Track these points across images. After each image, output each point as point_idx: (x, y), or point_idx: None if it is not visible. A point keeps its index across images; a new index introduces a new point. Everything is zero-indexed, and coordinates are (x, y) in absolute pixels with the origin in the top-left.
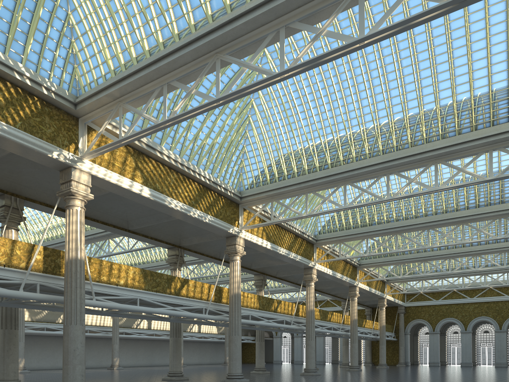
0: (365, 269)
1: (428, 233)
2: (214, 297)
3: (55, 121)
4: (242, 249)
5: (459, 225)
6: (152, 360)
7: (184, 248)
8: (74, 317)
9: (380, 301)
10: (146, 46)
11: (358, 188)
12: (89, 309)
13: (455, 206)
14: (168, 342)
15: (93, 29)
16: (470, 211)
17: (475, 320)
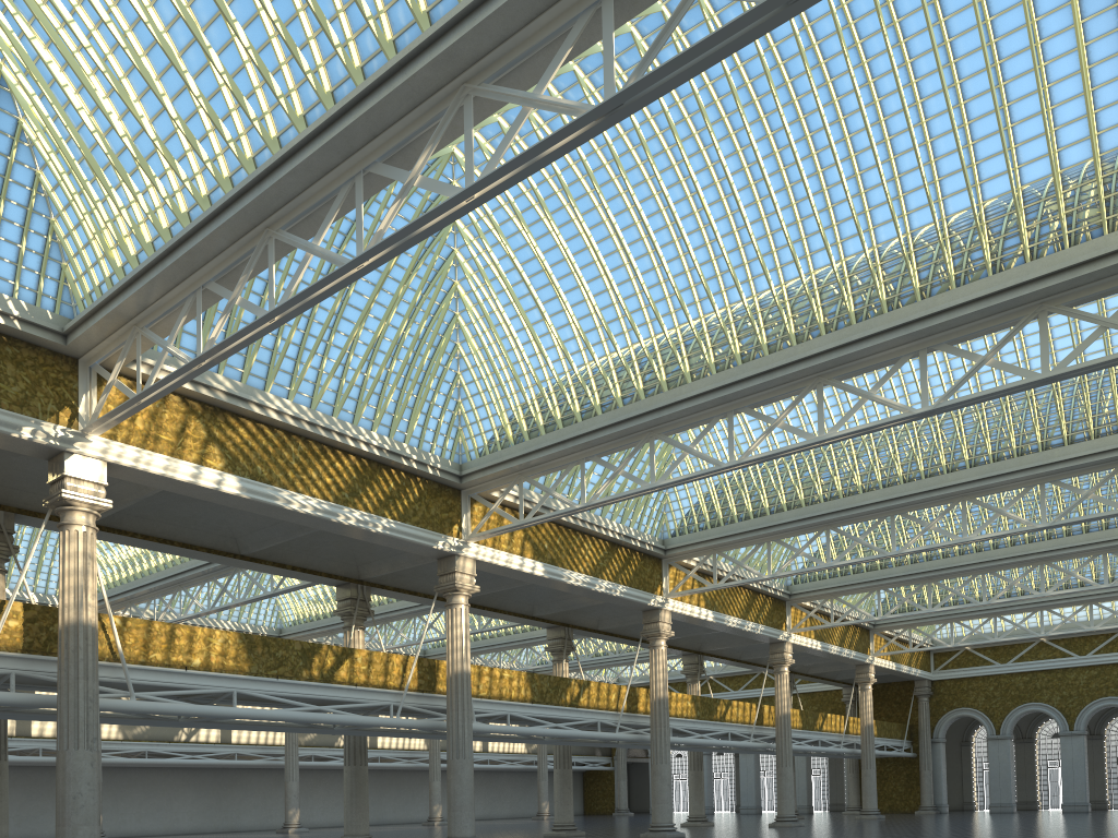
0: (807, 605)
1: (892, 522)
2: (417, 682)
3: (29, 370)
4: (472, 582)
5: (955, 503)
6: (381, 812)
7: (371, 584)
8: (75, 734)
9: (859, 671)
10: (164, 221)
11: (676, 444)
12: (149, 715)
13: (945, 461)
14: (416, 775)
15: (76, 198)
16: (977, 471)
17: (1092, 705)
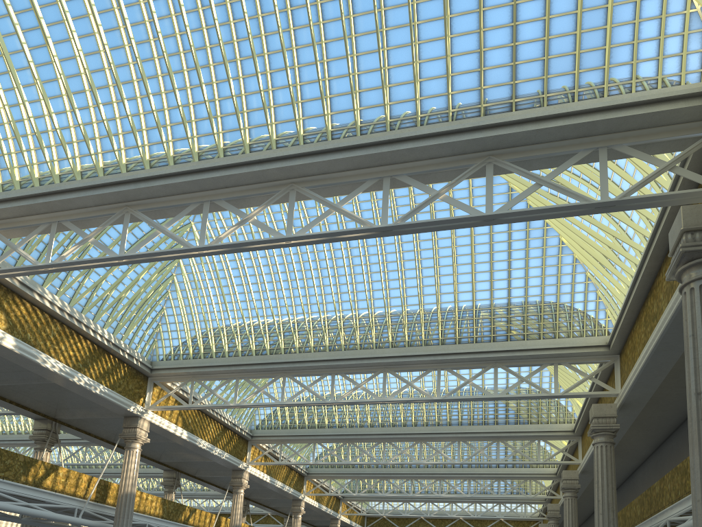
0: (315, 480)
1: (384, 446)
2: (95, 495)
3: None
4: (146, 435)
5: (417, 442)
6: None
7: (61, 423)
8: None
9: (332, 522)
10: (37, 173)
11: (299, 383)
12: None
13: (414, 420)
14: None
15: None
16: (429, 428)
17: None
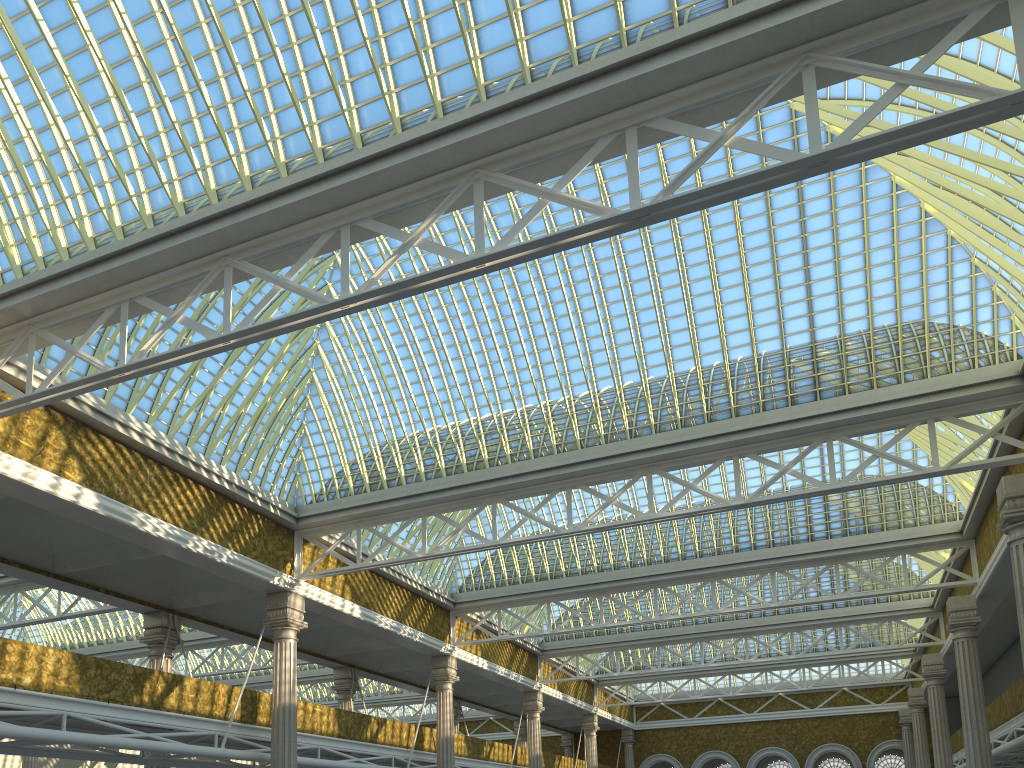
0: (554, 660)
1: (655, 594)
2: (240, 713)
3: None
4: (301, 618)
5: (706, 582)
6: None
7: (181, 614)
8: None
9: (585, 719)
10: (90, 230)
11: (518, 509)
12: None
13: (698, 548)
14: None
15: None
16: (724, 558)
17: (758, 753)
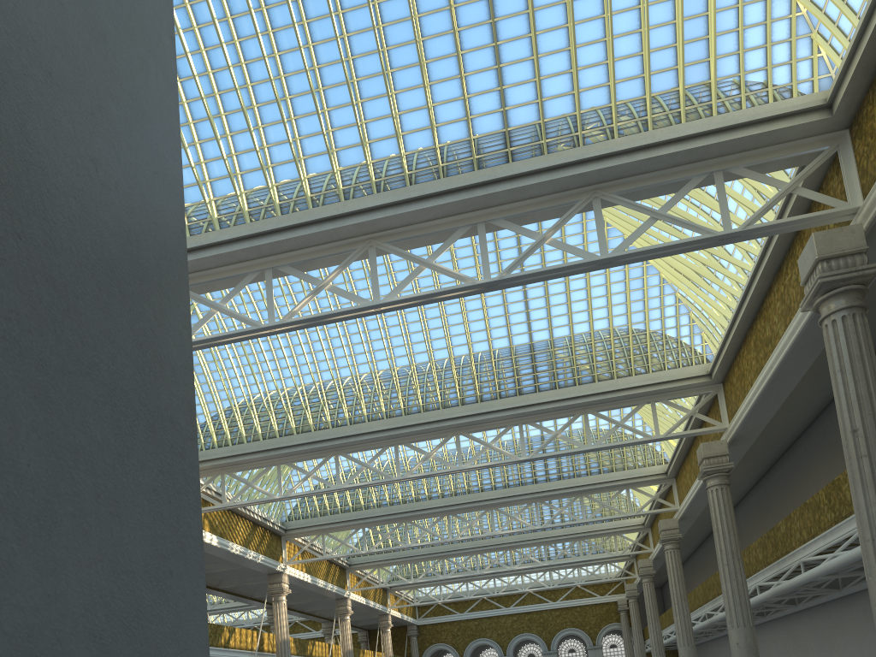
0: (358, 572)
1: (448, 520)
2: None
3: None
4: None
5: (487, 510)
6: None
7: None
8: None
9: (381, 619)
10: None
11: (356, 461)
12: None
13: (480, 484)
14: None
15: None
16: (500, 492)
17: (516, 639)
